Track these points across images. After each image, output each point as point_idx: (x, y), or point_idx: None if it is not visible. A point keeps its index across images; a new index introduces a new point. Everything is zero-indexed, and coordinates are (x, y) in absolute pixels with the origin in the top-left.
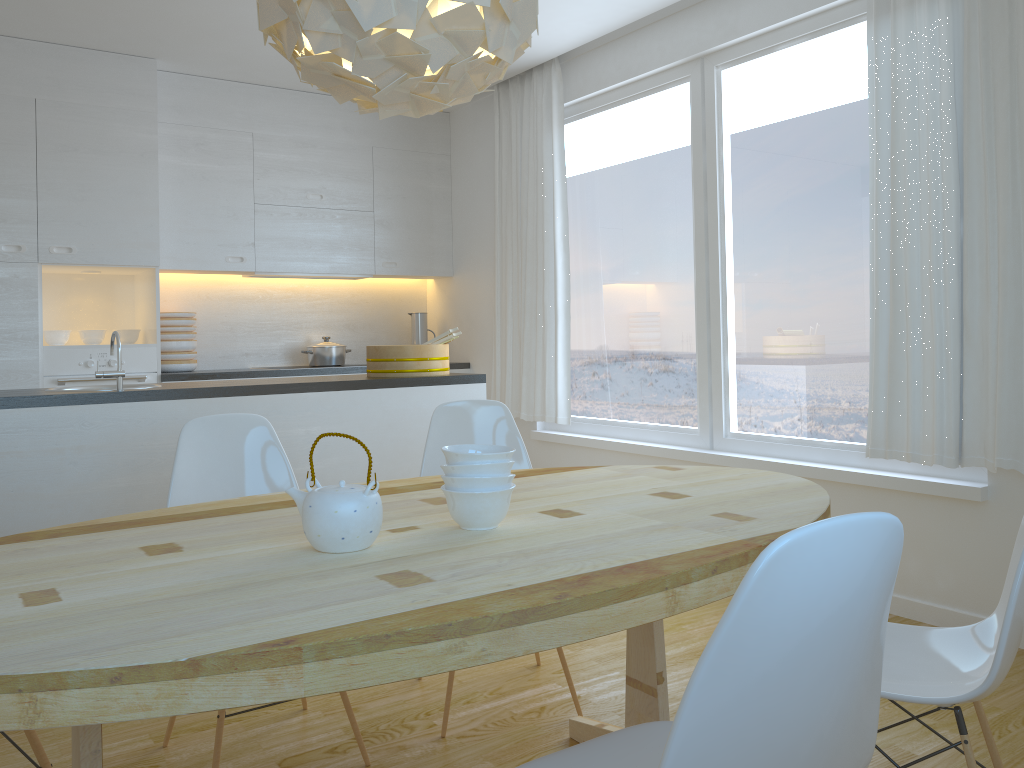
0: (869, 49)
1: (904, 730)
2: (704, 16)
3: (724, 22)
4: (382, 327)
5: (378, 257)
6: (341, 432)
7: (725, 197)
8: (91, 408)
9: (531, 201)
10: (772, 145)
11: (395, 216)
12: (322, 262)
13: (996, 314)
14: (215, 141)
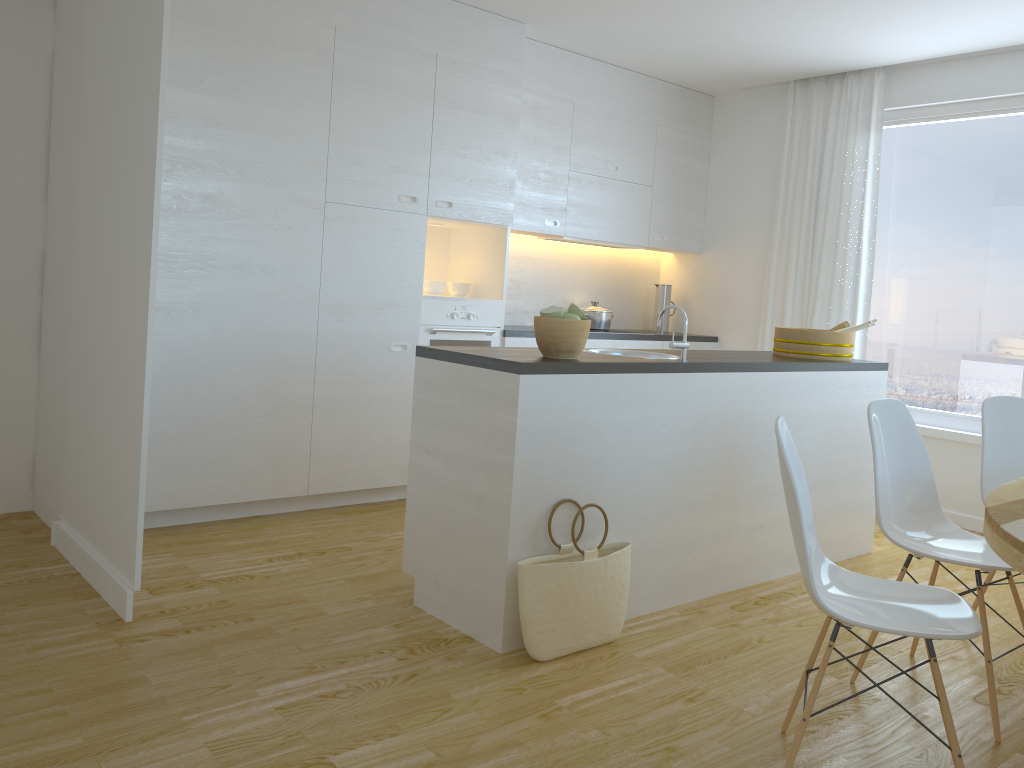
0: None
1: None
2: None
3: None
4: (626, 295)
5: (651, 230)
6: (807, 409)
7: None
8: (677, 376)
9: (833, 196)
10: None
11: (667, 192)
12: (612, 231)
13: None
14: (546, 107)
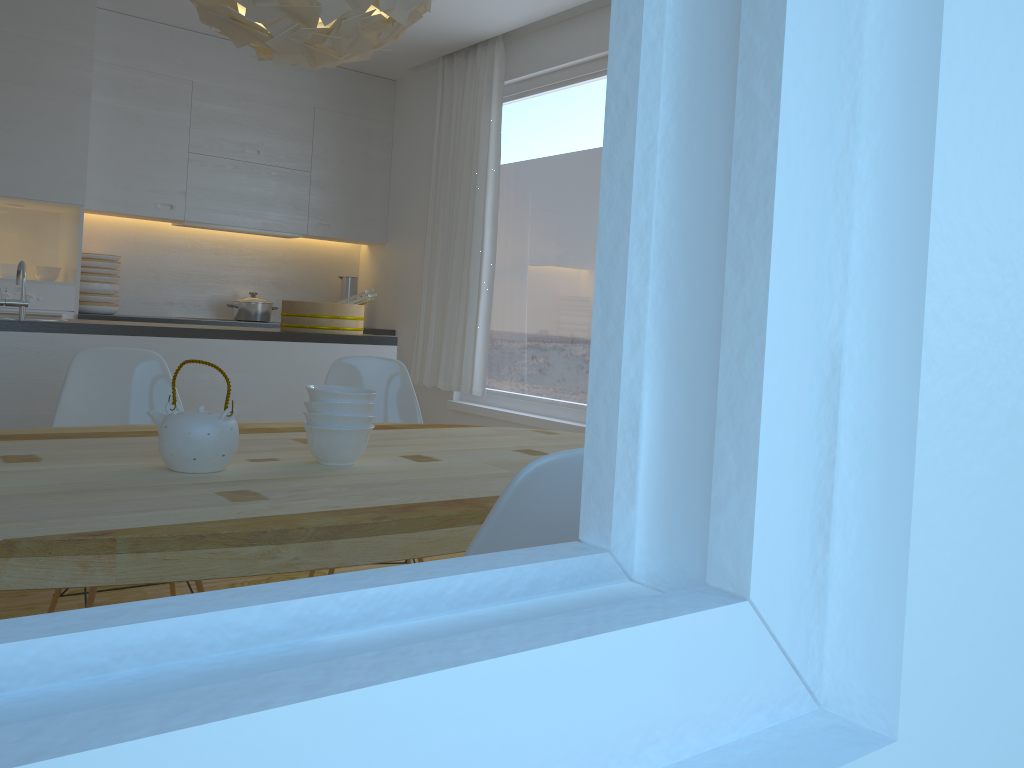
0: None
1: None
2: None
3: None
4: (312, 288)
5: (312, 218)
6: (246, 381)
7: None
8: None
9: (465, 175)
10: None
11: (332, 178)
12: (254, 217)
13: None
14: (153, 86)
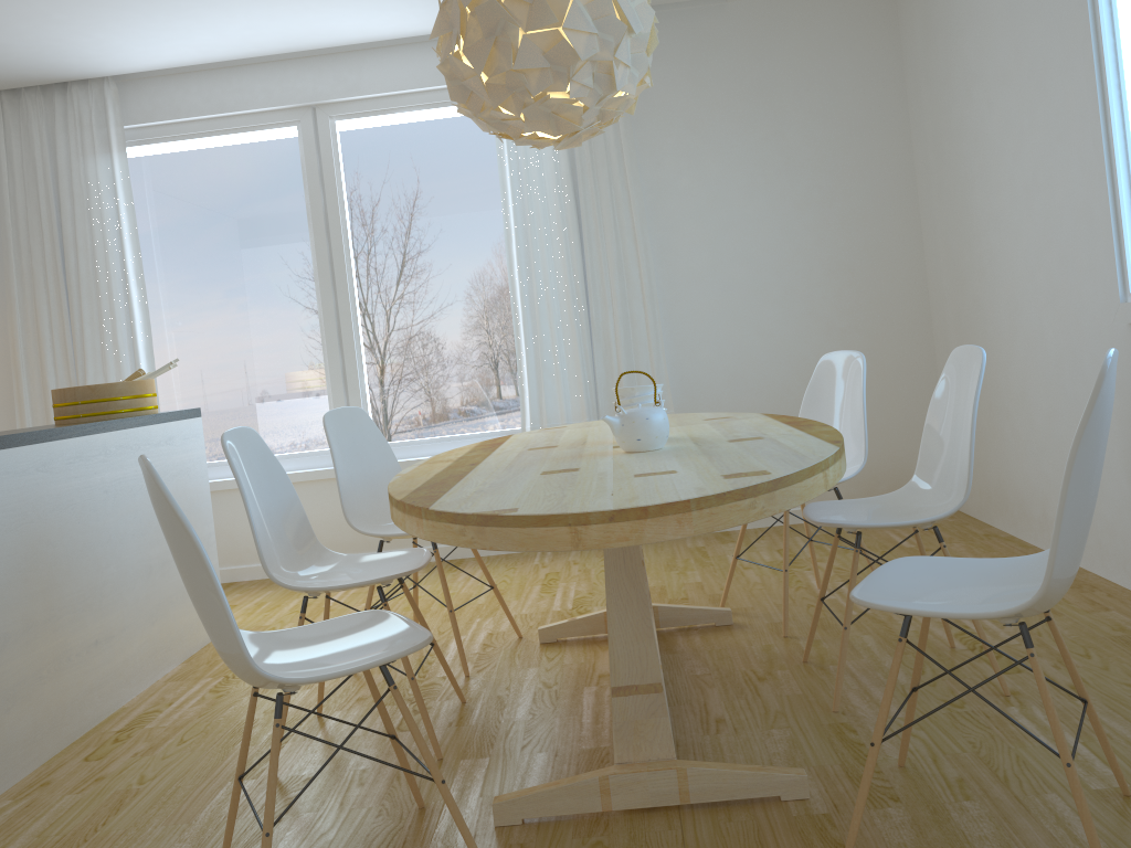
0: None
1: (675, 578)
2: (320, 69)
3: (345, 79)
4: None
5: None
6: (124, 477)
7: (348, 235)
8: None
9: (82, 231)
10: (396, 192)
11: None
12: None
13: (612, 319)
14: None
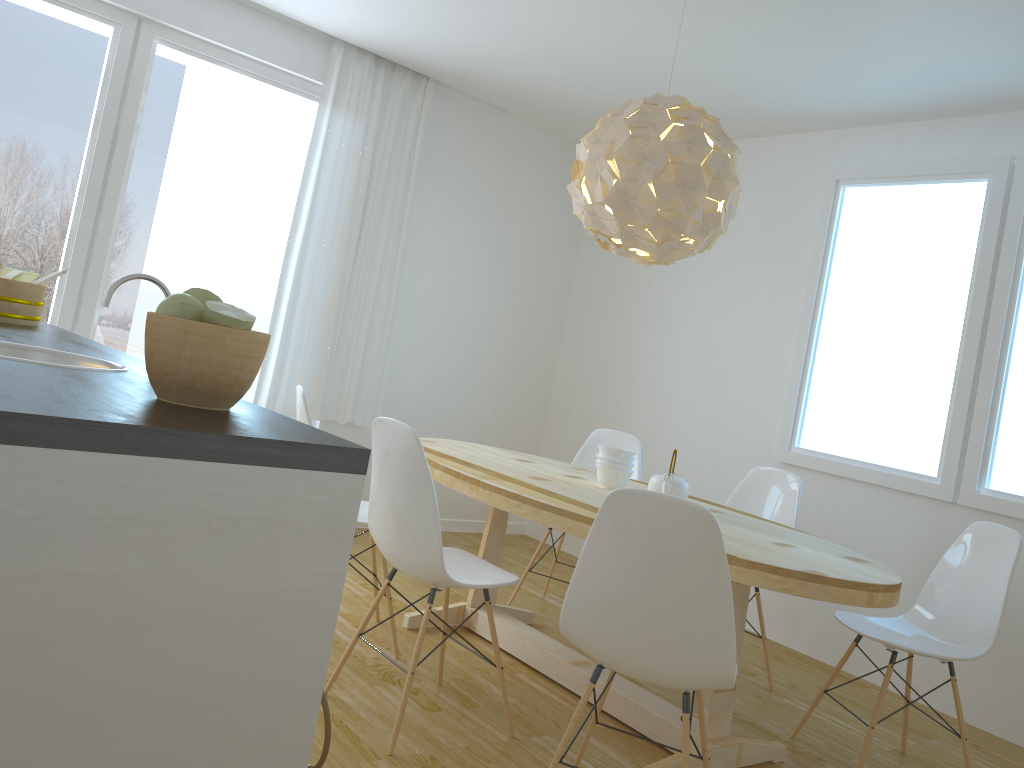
0: (314, 126)
1: None
2: None
3: (189, 11)
4: None
5: None
6: None
7: (132, 161)
8: None
9: None
10: (194, 140)
11: None
12: None
13: (359, 331)
14: None
